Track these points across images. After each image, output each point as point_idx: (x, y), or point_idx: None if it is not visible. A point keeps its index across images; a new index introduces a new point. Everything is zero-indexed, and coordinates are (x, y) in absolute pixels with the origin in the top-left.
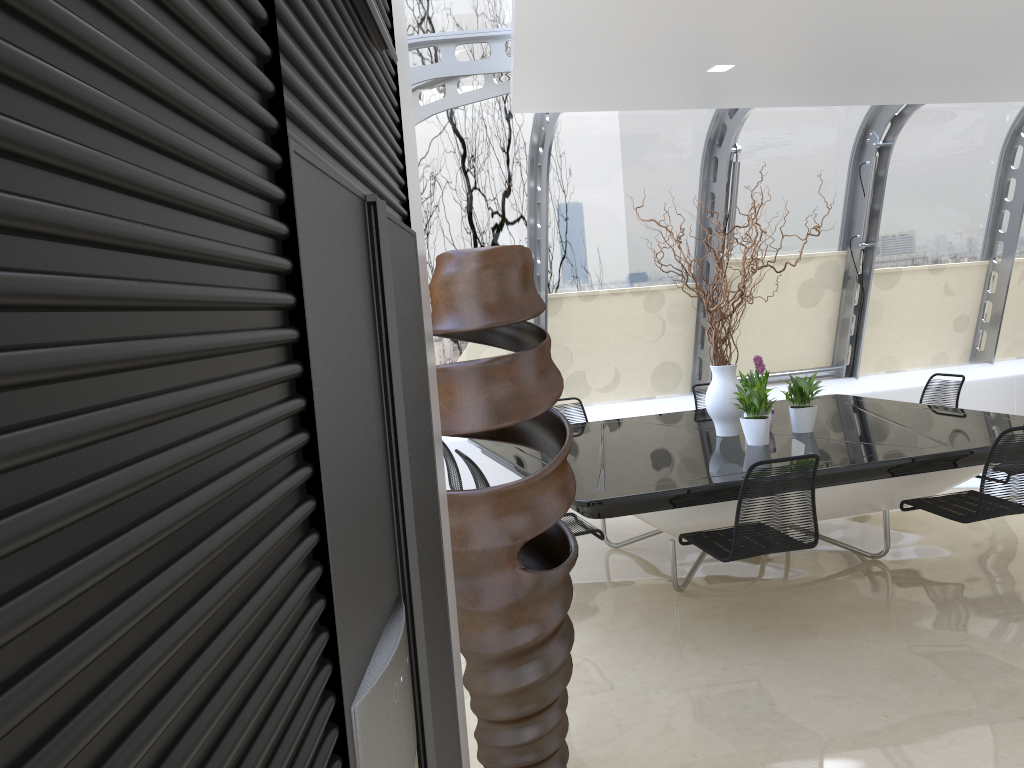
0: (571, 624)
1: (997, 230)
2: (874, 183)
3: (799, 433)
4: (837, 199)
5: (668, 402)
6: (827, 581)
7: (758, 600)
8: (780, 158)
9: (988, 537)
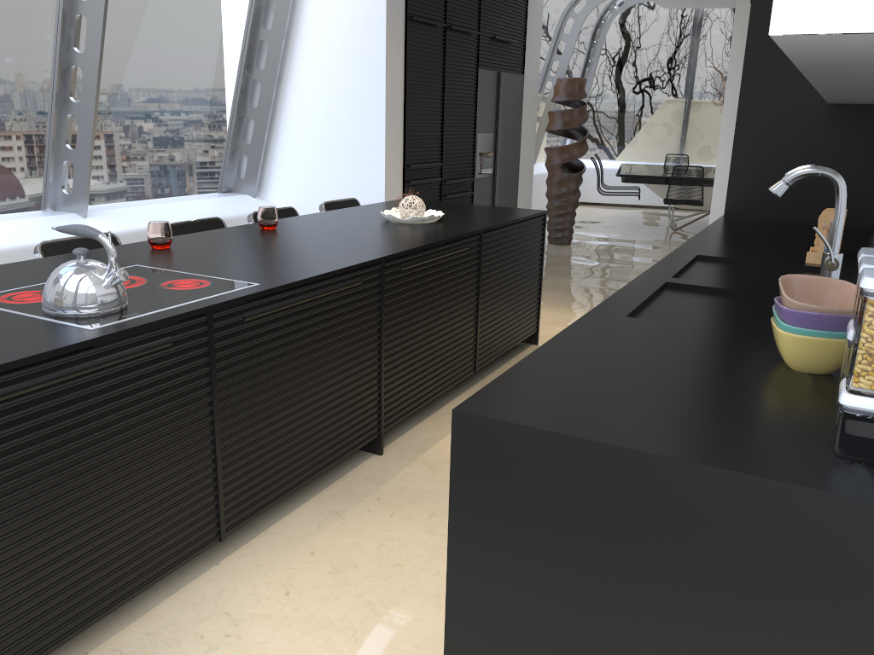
0: (579, 195)
1: None
2: None
3: None
4: None
5: None
6: None
7: None
8: None
9: None
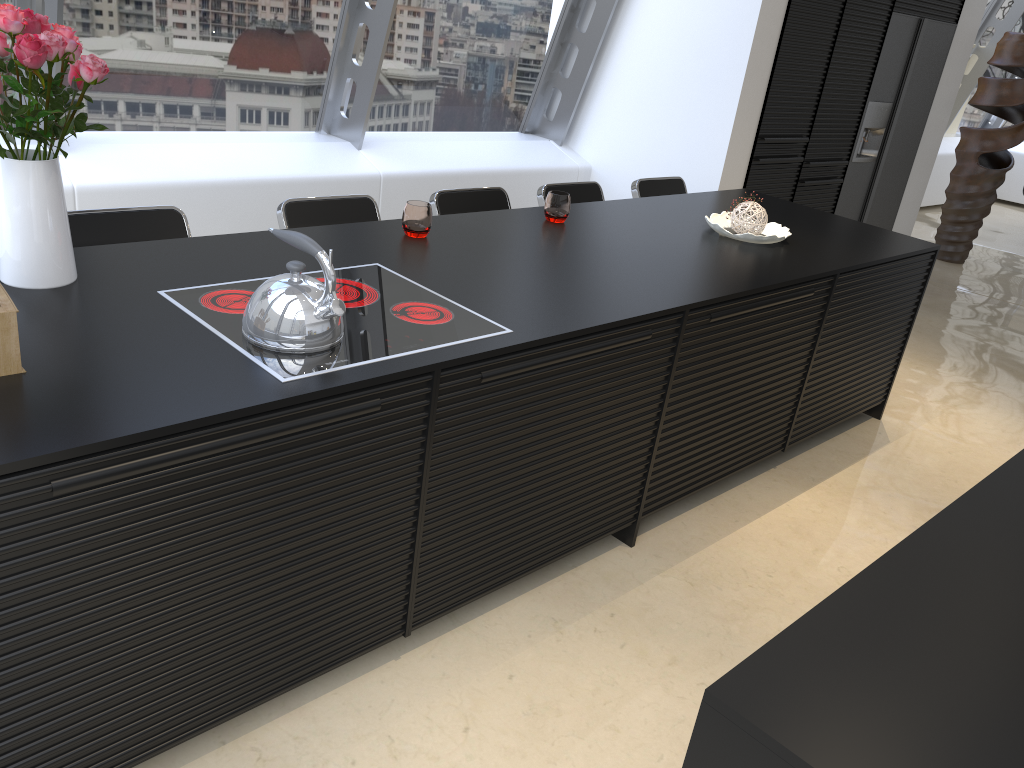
0: (993, 200)
1: None
2: None
3: None
4: None
5: None
6: None
7: None
8: None
9: None
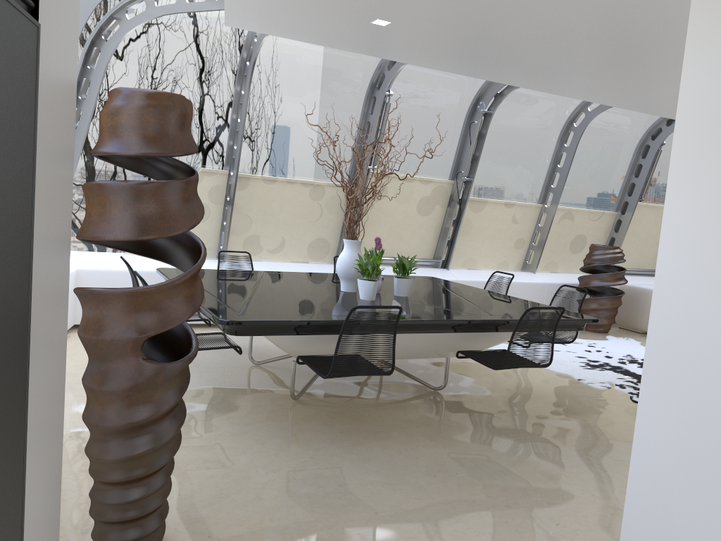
0: (184, 409)
1: (550, 185)
2: (478, 137)
3: (398, 296)
4: (453, 144)
5: (317, 267)
6: (400, 402)
7: (349, 411)
8: (419, 107)
9: (512, 384)
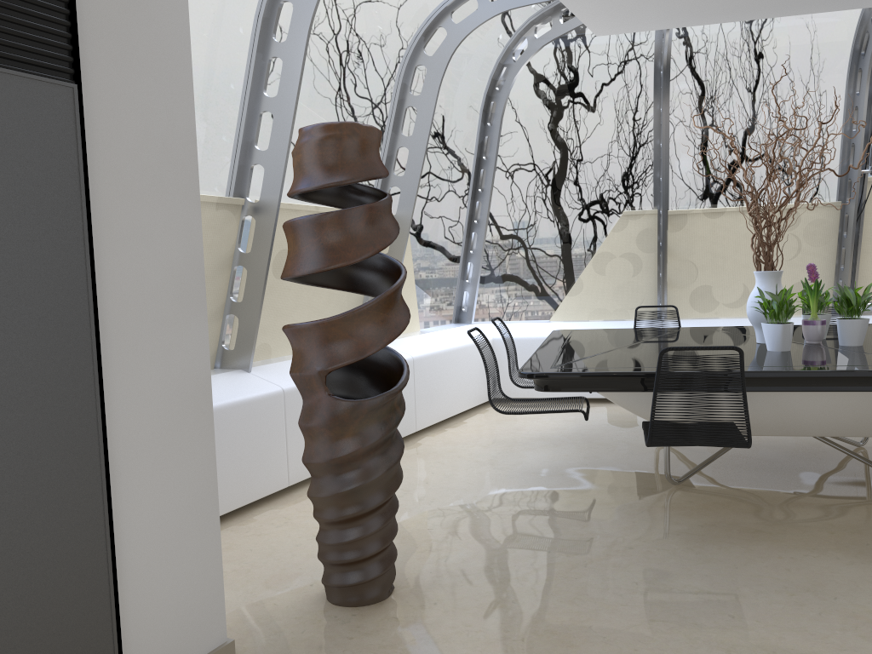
0: (396, 456)
1: None
2: None
3: (842, 346)
4: None
5: (795, 321)
6: (836, 501)
7: (741, 503)
8: None
9: None
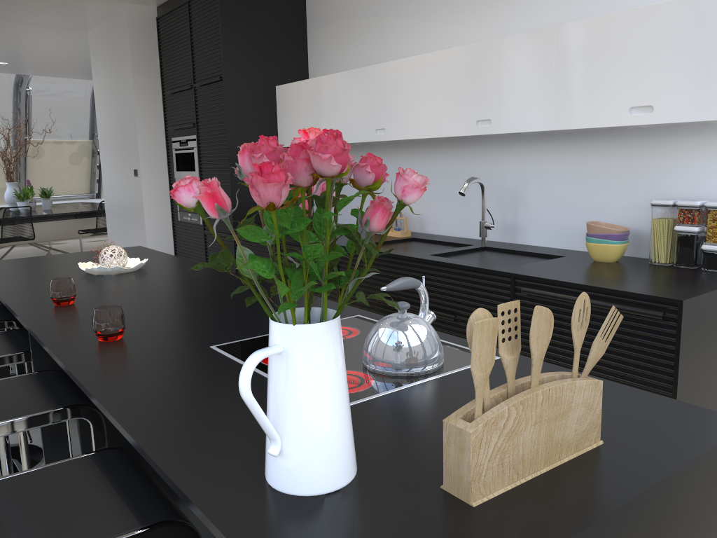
0: None
1: None
2: None
3: (45, 209)
4: (86, 116)
5: (2, 207)
6: None
7: None
8: (55, 95)
9: None
